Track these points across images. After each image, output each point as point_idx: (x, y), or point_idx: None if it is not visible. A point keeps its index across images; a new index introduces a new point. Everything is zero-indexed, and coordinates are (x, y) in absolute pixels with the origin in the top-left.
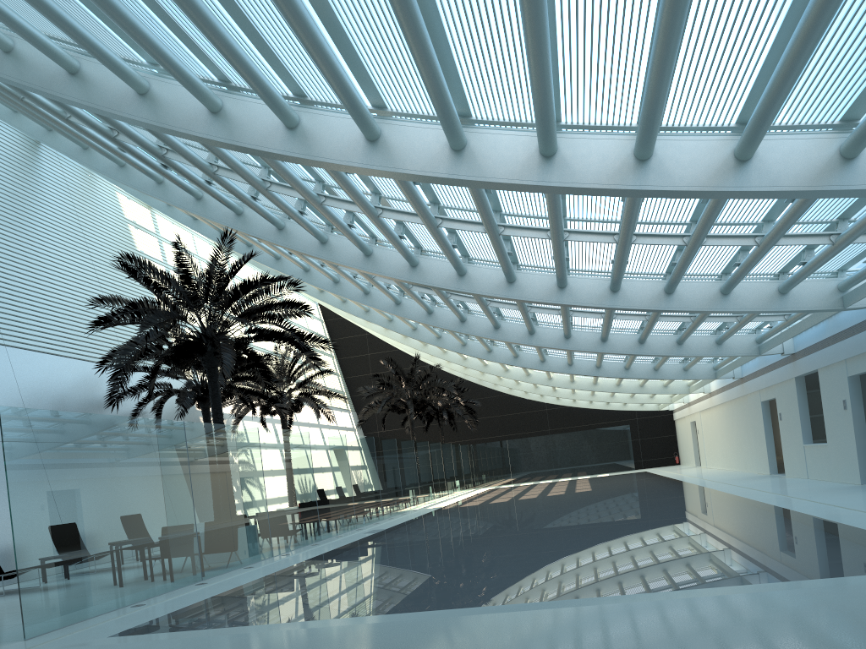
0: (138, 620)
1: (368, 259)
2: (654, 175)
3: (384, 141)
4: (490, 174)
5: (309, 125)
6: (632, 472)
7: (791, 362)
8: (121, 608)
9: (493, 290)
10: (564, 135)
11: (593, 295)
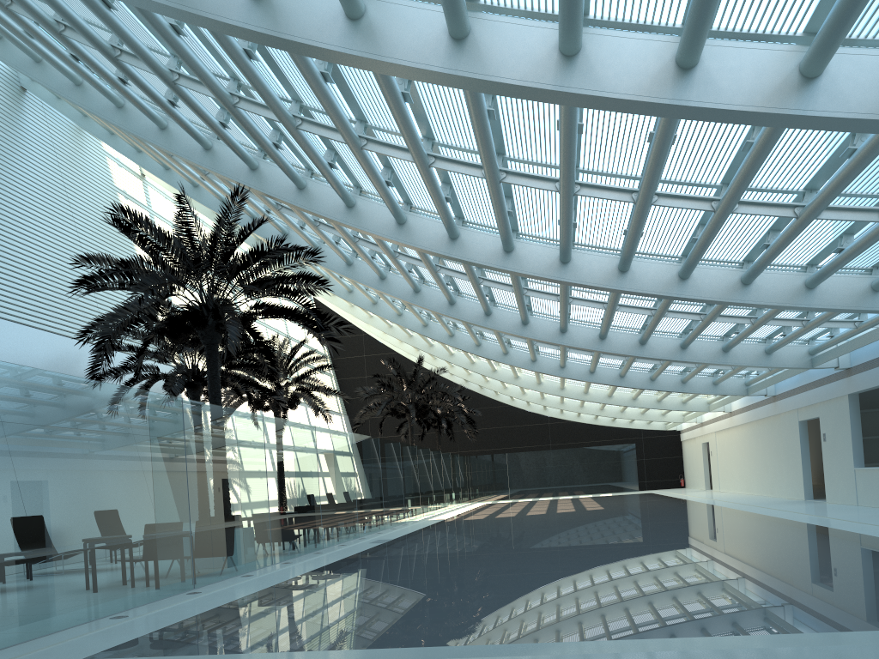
0: (120, 637)
1: (401, 228)
2: (825, 97)
3: (474, 40)
4: (611, 88)
5: (378, 16)
6: (636, 493)
7: (844, 377)
8: (97, 619)
9: (544, 270)
10: (709, 42)
11: (658, 282)
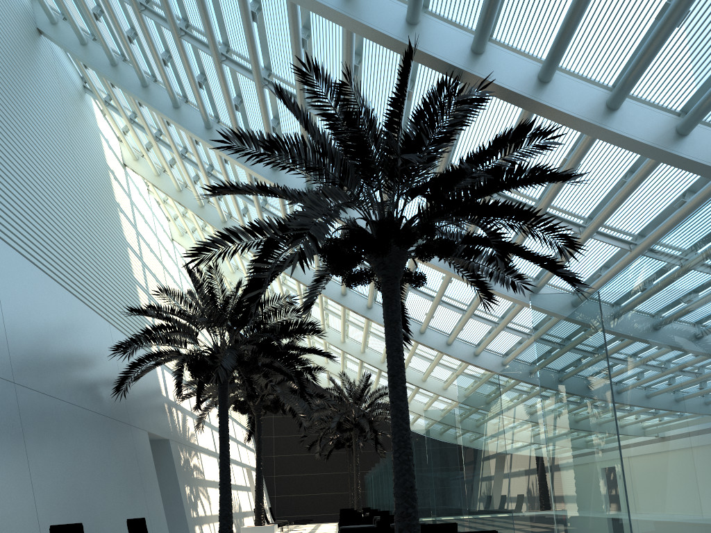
0: None
1: (683, 141)
2: None
3: None
4: None
5: None
6: None
7: None
8: None
9: None
10: None
11: None
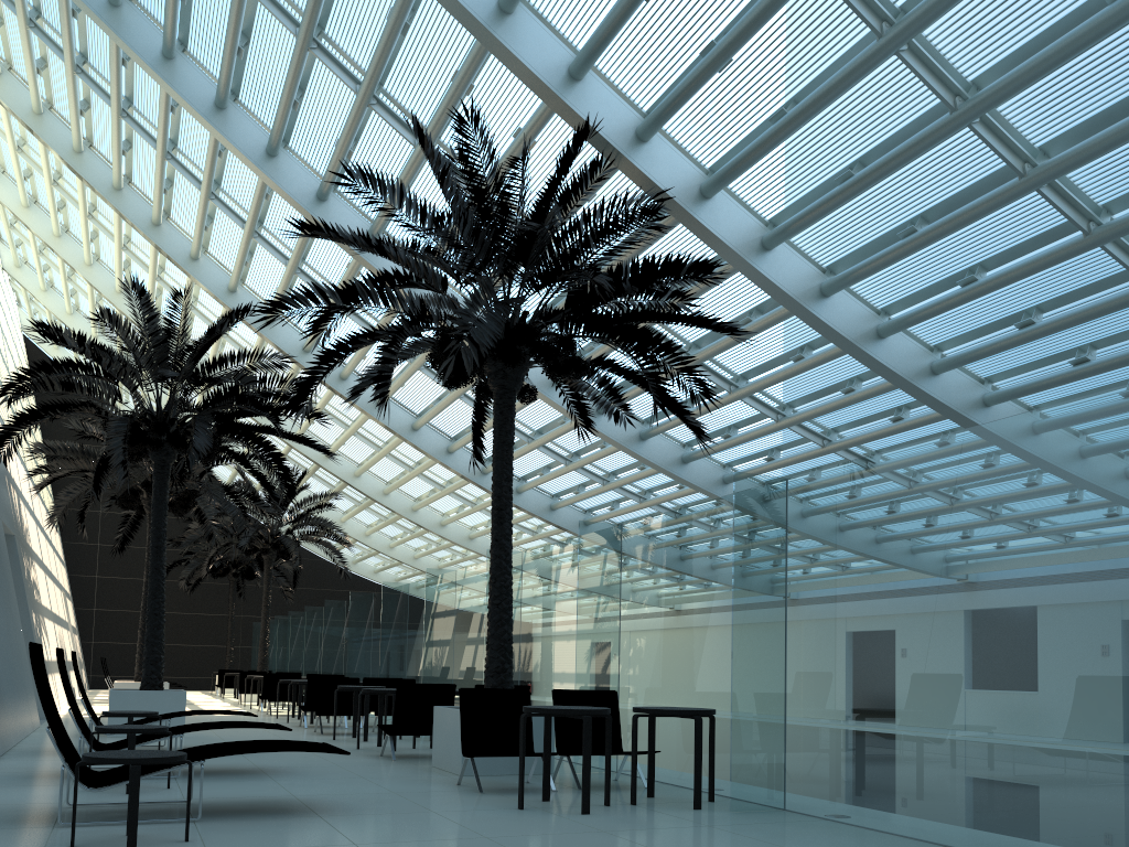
0: None
1: (825, 302)
2: None
3: None
4: None
5: None
6: None
7: None
8: None
9: (967, 409)
10: None
11: None
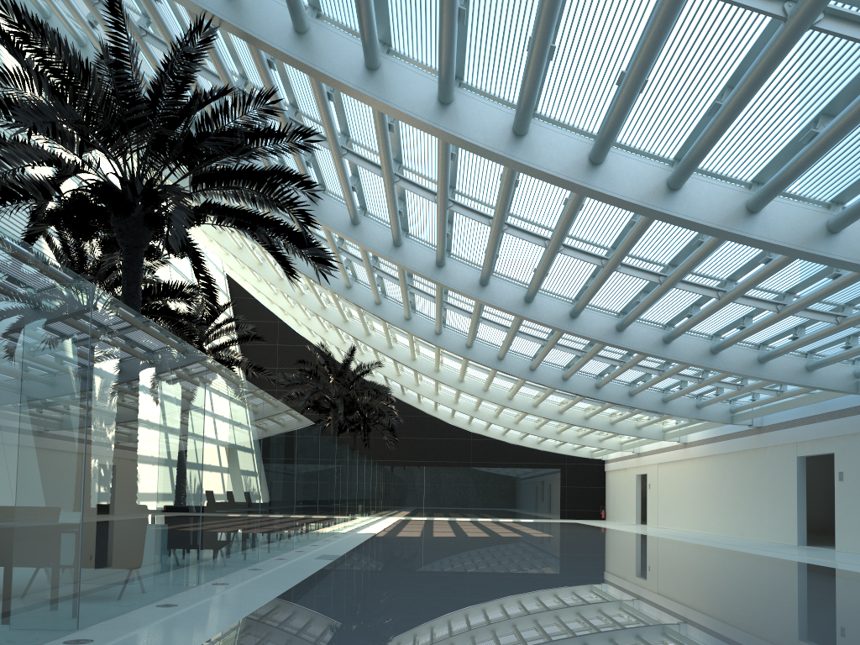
0: None
1: (444, 110)
2: None
3: None
4: None
5: None
6: (559, 521)
7: None
8: None
9: (644, 196)
10: None
11: (799, 232)
